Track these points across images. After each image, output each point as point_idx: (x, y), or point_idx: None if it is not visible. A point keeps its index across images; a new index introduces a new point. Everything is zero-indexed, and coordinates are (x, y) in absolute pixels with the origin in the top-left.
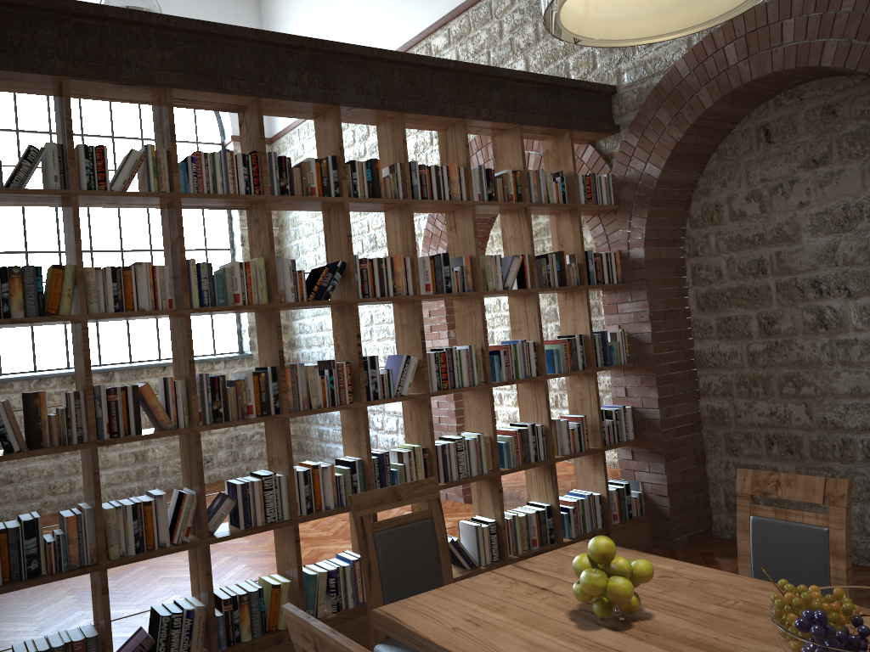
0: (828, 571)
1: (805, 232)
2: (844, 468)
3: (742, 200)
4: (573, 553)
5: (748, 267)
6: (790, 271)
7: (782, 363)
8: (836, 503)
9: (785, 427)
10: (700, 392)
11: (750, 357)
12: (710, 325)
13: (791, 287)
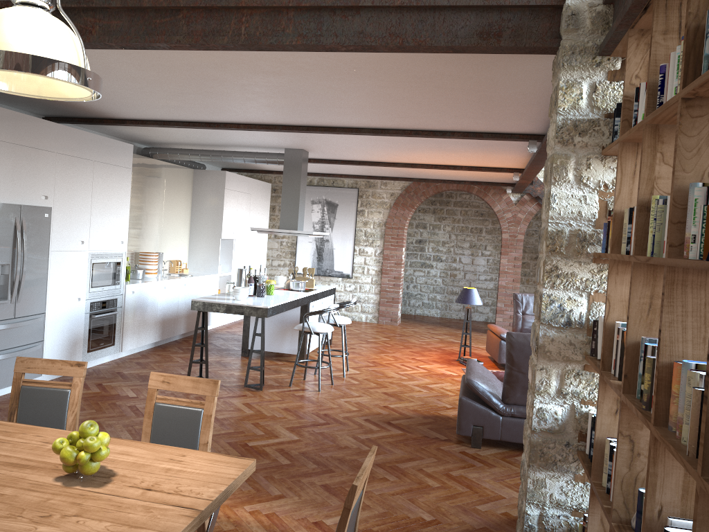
0: None
1: None
2: None
3: None
4: None
5: None
6: None
7: None
8: None
9: None
10: None
11: None
12: None
13: None
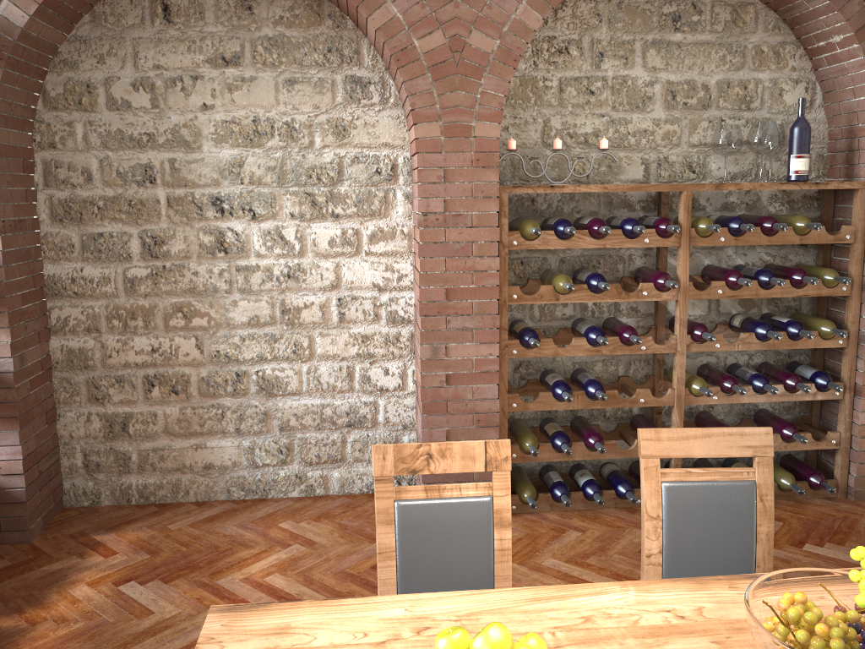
0: (493, 544)
1: (208, 140)
2: (235, 402)
3: (127, 86)
4: (234, 642)
5: (131, 173)
6: (187, 183)
7: (170, 291)
8: (500, 468)
9: (170, 365)
10: (52, 329)
11: (129, 284)
12: (72, 242)
13: (187, 203)
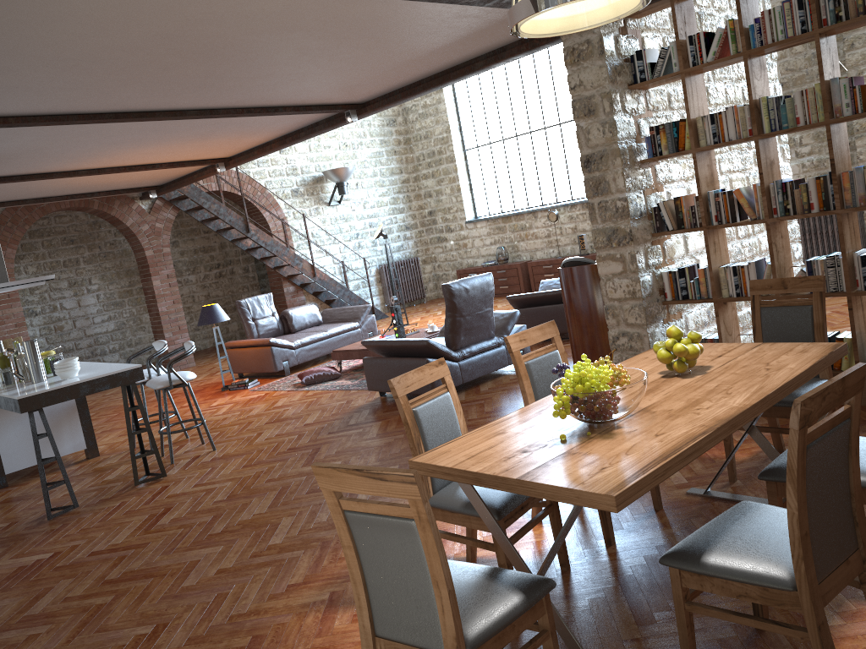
0: None
1: None
2: None
3: None
4: (803, 346)
5: None
6: None
7: None
8: None
9: None
10: None
11: None
12: None
13: None
